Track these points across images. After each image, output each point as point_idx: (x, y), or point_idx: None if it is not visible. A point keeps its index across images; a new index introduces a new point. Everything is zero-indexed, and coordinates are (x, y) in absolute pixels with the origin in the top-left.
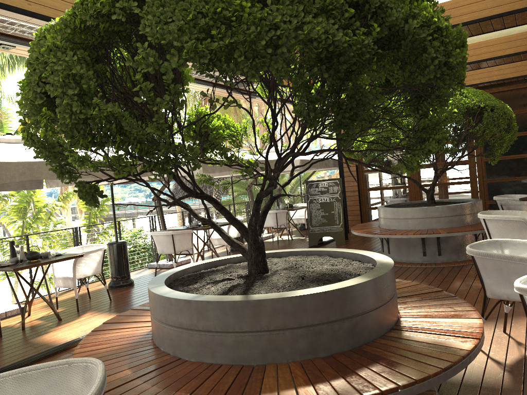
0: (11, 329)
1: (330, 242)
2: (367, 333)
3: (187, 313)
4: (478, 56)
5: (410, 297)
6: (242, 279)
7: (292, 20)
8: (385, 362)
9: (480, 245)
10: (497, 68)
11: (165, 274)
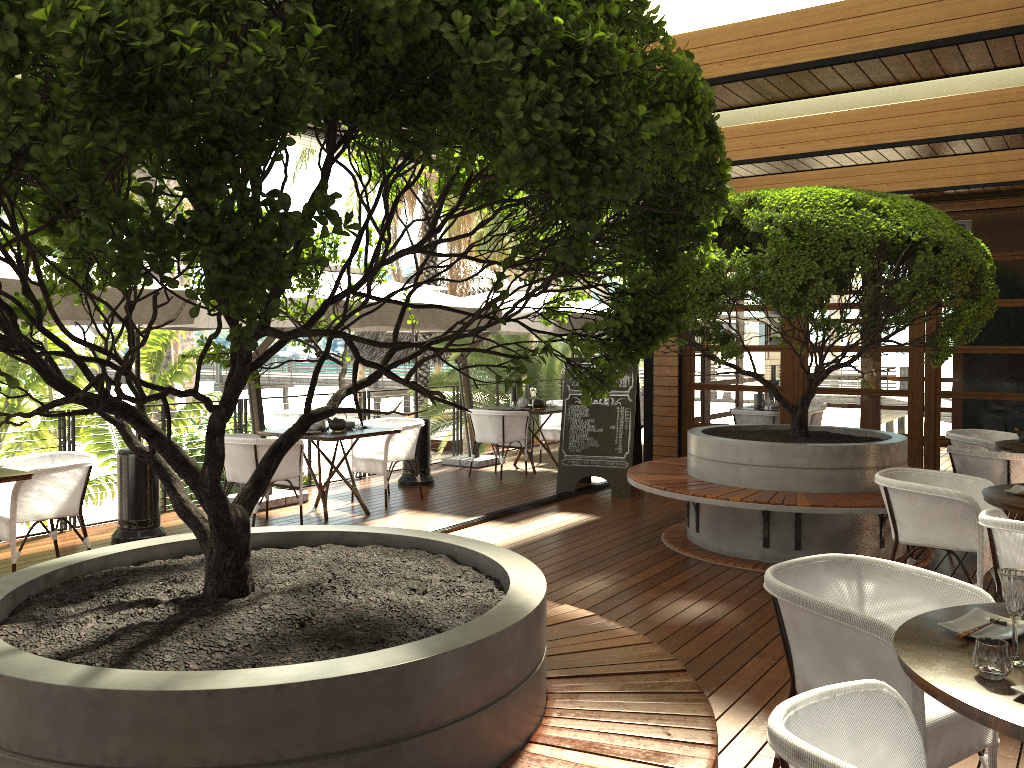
0: None
1: (604, 488)
2: None
3: None
4: (930, 130)
5: (601, 680)
6: (174, 608)
7: None
8: None
9: (807, 565)
10: (986, 158)
11: (45, 567)
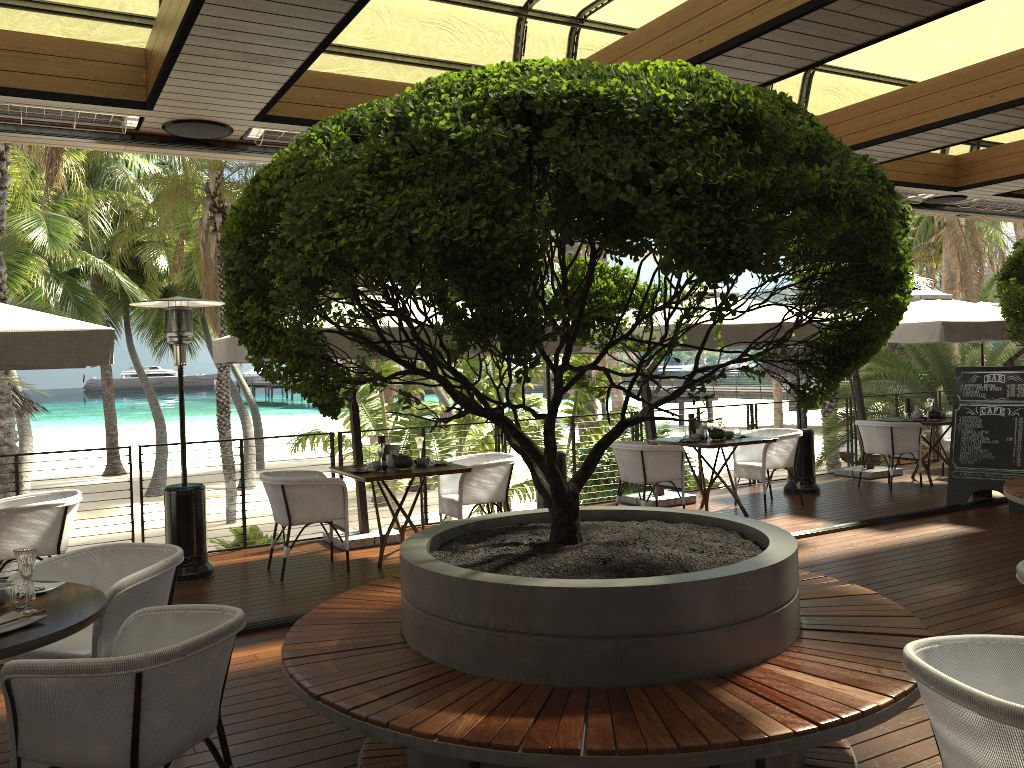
0: (366, 563)
1: (1005, 503)
2: (650, 669)
3: (410, 581)
4: None
5: (848, 635)
6: (529, 548)
7: (415, 212)
8: (620, 715)
9: None
10: None
11: (462, 521)
